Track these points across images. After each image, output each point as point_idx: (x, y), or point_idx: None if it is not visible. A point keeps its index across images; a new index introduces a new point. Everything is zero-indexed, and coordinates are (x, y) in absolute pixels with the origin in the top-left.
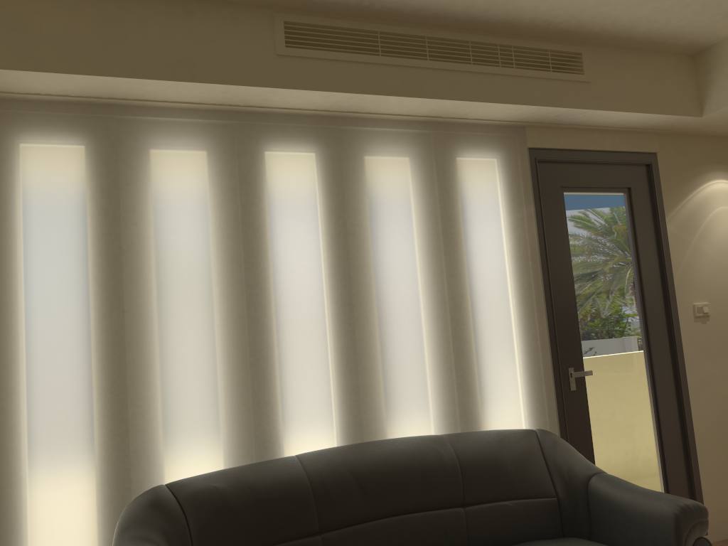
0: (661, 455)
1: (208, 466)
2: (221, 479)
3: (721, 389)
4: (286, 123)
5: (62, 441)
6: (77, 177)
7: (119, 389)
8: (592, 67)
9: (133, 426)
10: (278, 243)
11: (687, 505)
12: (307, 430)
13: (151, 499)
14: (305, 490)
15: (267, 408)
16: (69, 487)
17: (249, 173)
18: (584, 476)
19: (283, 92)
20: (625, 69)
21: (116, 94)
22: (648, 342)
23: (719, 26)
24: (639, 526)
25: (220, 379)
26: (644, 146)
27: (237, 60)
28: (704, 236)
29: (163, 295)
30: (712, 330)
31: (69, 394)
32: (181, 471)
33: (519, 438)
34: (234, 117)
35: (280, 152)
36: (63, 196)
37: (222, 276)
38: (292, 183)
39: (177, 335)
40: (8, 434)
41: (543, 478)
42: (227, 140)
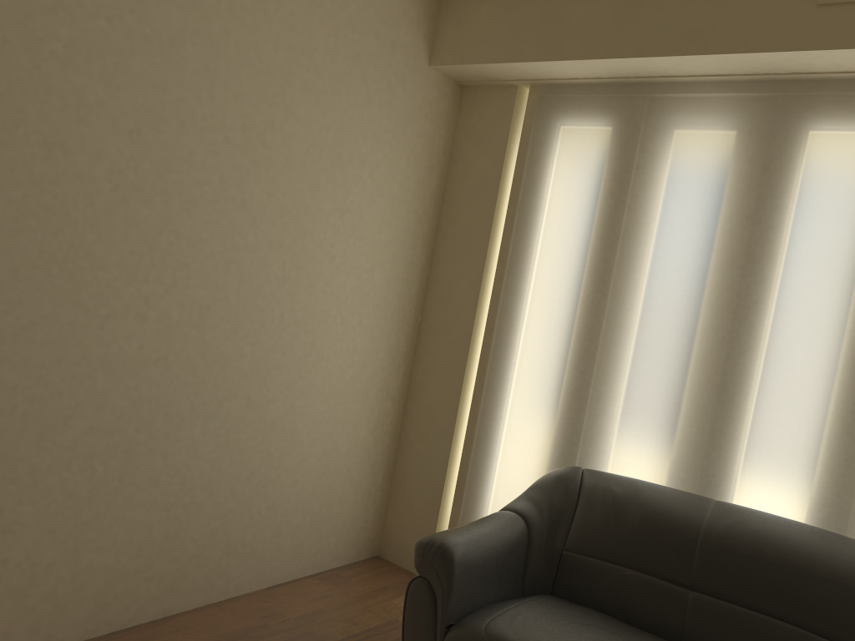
0: None
1: (643, 474)
2: (622, 485)
3: None
4: (846, 92)
5: (531, 398)
6: (595, 159)
7: (583, 369)
8: None
9: (586, 406)
10: (789, 250)
11: None
12: (764, 484)
13: (561, 474)
14: (690, 536)
15: (722, 440)
16: (528, 438)
17: (775, 158)
18: None
19: (818, 54)
20: None
21: (639, 73)
22: None
23: None
24: None
25: (677, 390)
26: None
27: (760, 20)
28: None
29: (643, 287)
30: None
31: (545, 360)
32: (617, 467)
33: None
34: (774, 88)
35: (826, 132)
36: (579, 177)
37: (709, 279)
38: (832, 174)
39: (646, 332)
40: (498, 377)
41: None
42: (757, 118)
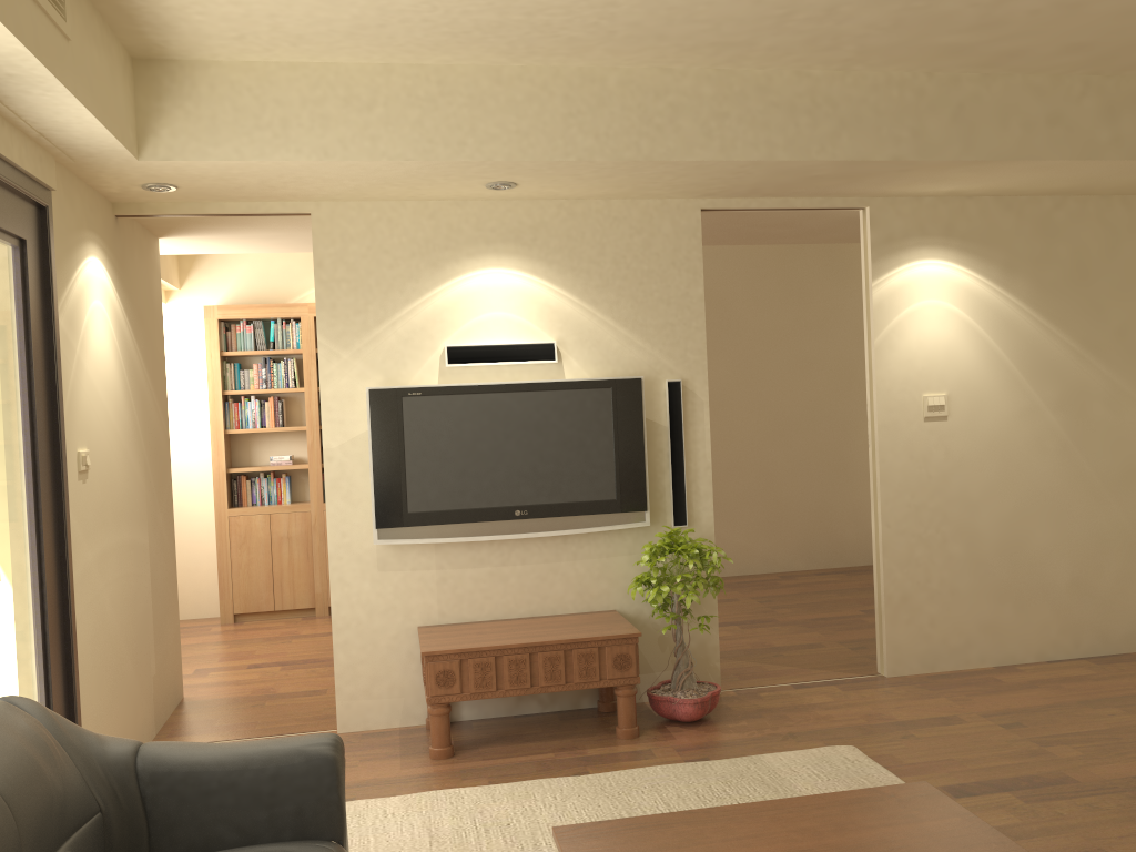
0: (48, 706)
1: None
2: None
3: (96, 584)
4: None
5: None
6: None
7: None
8: (70, 14)
9: None
10: None
11: (337, 740)
12: None
13: None
14: None
15: None
16: None
17: None
18: (127, 757)
19: None
20: (93, 40)
21: None
22: (37, 515)
23: (214, 44)
24: (269, 798)
25: None
26: (46, 174)
27: None
28: (85, 343)
29: None
30: (90, 492)
31: None
32: None
33: (24, 719)
34: None
35: None
36: None
37: None
38: None
39: None
40: None
41: (82, 783)
42: None
